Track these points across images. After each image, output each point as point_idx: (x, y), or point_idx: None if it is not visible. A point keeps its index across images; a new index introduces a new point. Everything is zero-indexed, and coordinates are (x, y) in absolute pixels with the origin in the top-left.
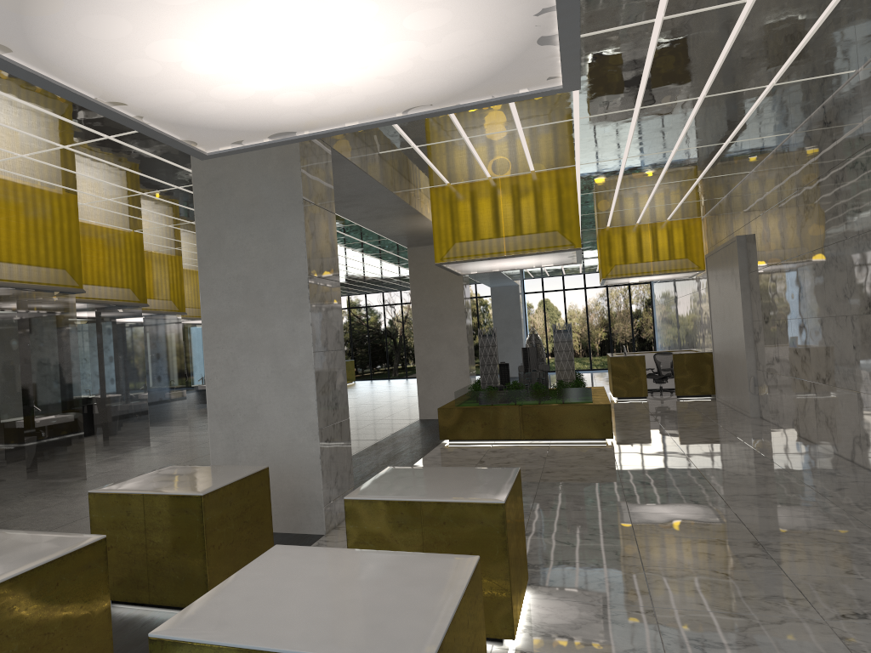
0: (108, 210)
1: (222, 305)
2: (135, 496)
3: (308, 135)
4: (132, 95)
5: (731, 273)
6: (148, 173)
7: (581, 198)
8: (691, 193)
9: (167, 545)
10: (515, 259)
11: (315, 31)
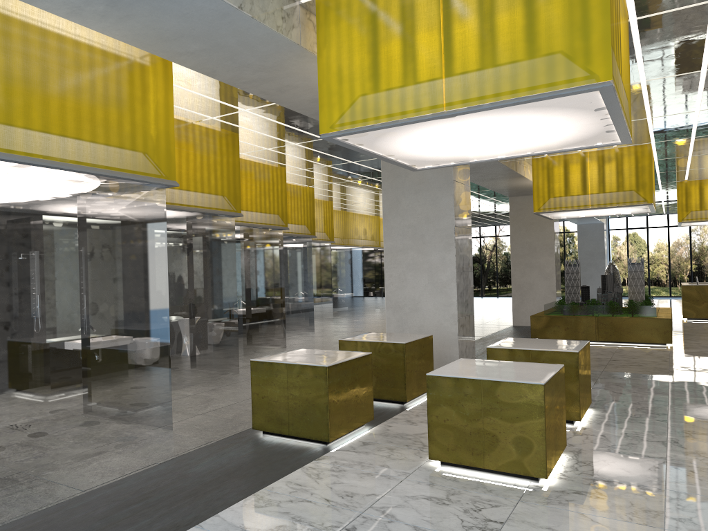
0: (299, 175)
1: (397, 242)
2: (366, 342)
3: (476, 161)
4: (399, 153)
5: None
6: (337, 155)
7: (658, 162)
8: None
9: (383, 368)
10: (598, 210)
11: (497, 134)
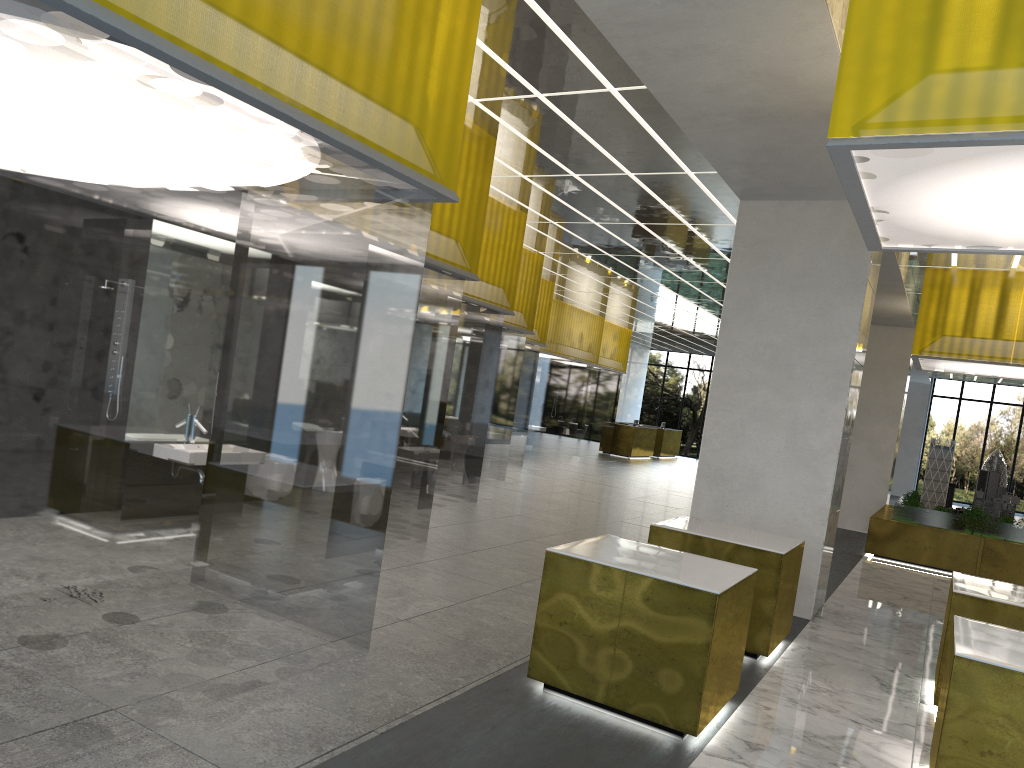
0: (537, 230)
1: (740, 369)
2: (704, 539)
3: (1011, 251)
4: (907, 209)
5: None
6: (626, 207)
7: None
8: None
9: None
10: (1017, 369)
11: None
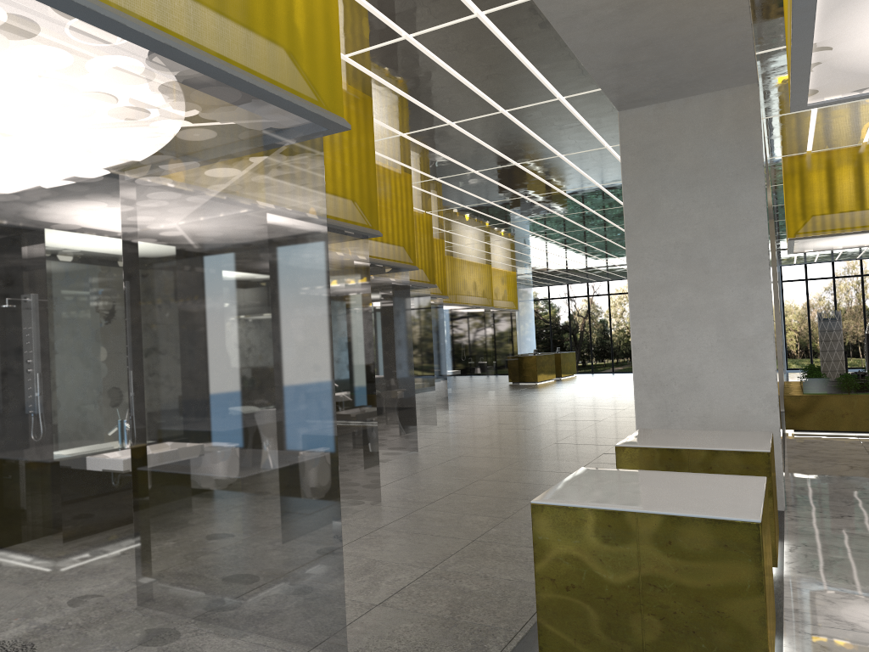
0: (423, 190)
1: (654, 273)
2: (677, 451)
3: None
4: (856, 38)
5: None
6: (502, 148)
7: None
8: None
9: None
10: None
11: None
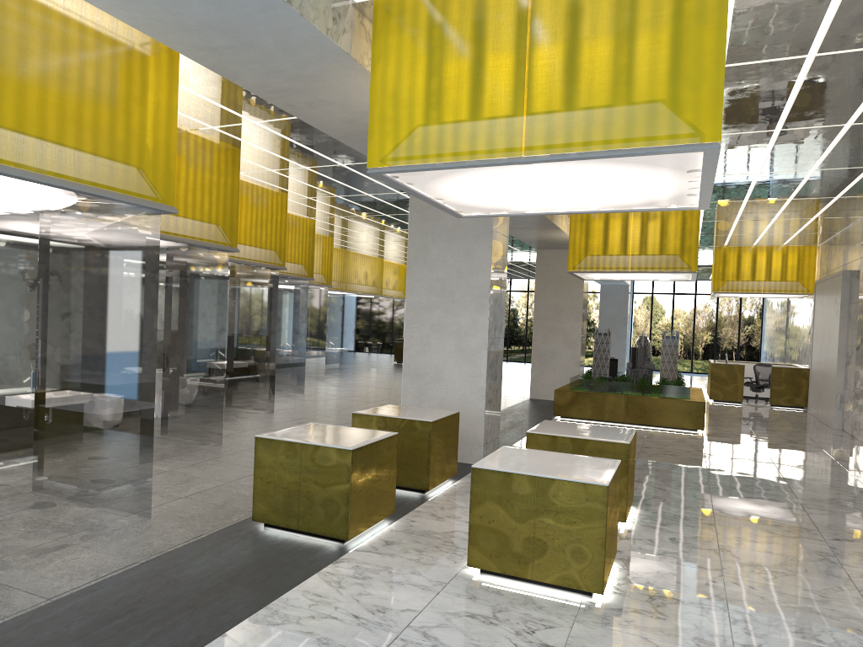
0: (301, 203)
1: (422, 298)
2: (385, 418)
3: (532, 214)
4: (450, 197)
5: (834, 301)
6: (352, 185)
7: (702, 224)
8: (806, 227)
9: (404, 449)
10: (637, 274)
11: (569, 187)
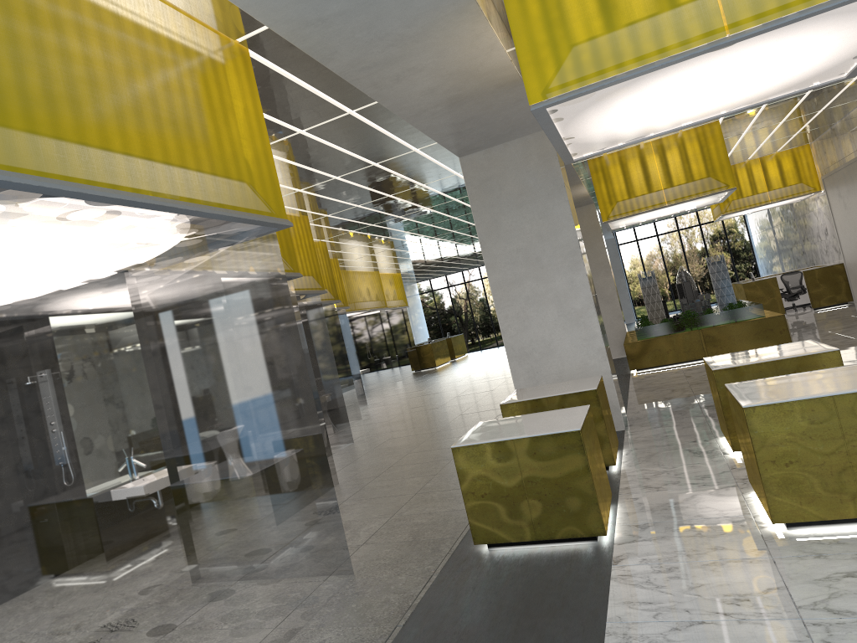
0: (317, 225)
1: (506, 273)
2: (540, 399)
3: (653, 136)
4: (585, 132)
5: None
6: (377, 187)
7: None
8: (808, 124)
9: None
10: (672, 207)
11: (735, 78)
